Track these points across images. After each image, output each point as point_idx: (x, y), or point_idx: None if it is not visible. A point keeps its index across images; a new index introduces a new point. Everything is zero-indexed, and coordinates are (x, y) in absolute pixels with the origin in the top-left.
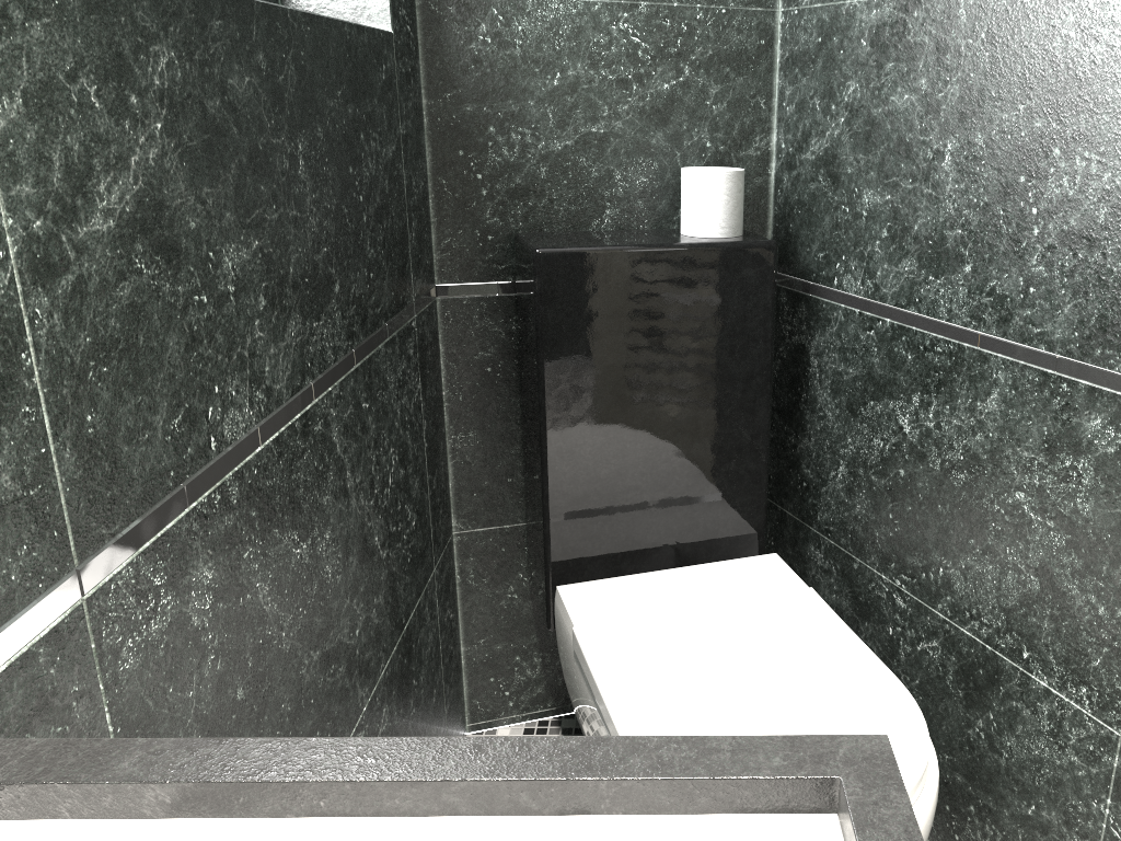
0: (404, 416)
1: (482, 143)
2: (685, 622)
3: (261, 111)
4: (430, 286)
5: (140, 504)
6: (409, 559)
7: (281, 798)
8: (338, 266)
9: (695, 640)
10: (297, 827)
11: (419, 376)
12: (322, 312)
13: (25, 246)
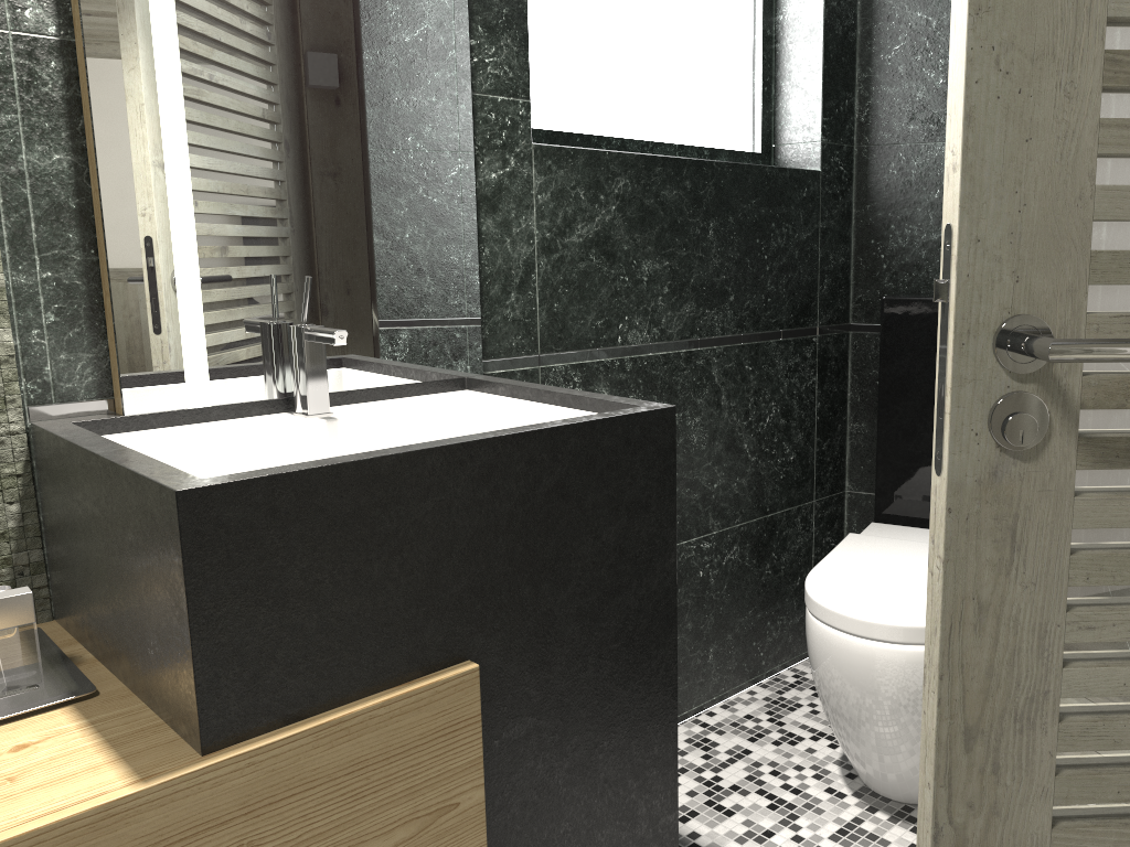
0: (792, 390)
1: (885, 235)
2: (916, 546)
3: (682, 206)
4: (842, 322)
5: (573, 346)
6: (782, 477)
7: (523, 393)
8: (735, 288)
9: (910, 553)
10: (524, 401)
11: (816, 373)
12: (714, 307)
13: (541, 241)
